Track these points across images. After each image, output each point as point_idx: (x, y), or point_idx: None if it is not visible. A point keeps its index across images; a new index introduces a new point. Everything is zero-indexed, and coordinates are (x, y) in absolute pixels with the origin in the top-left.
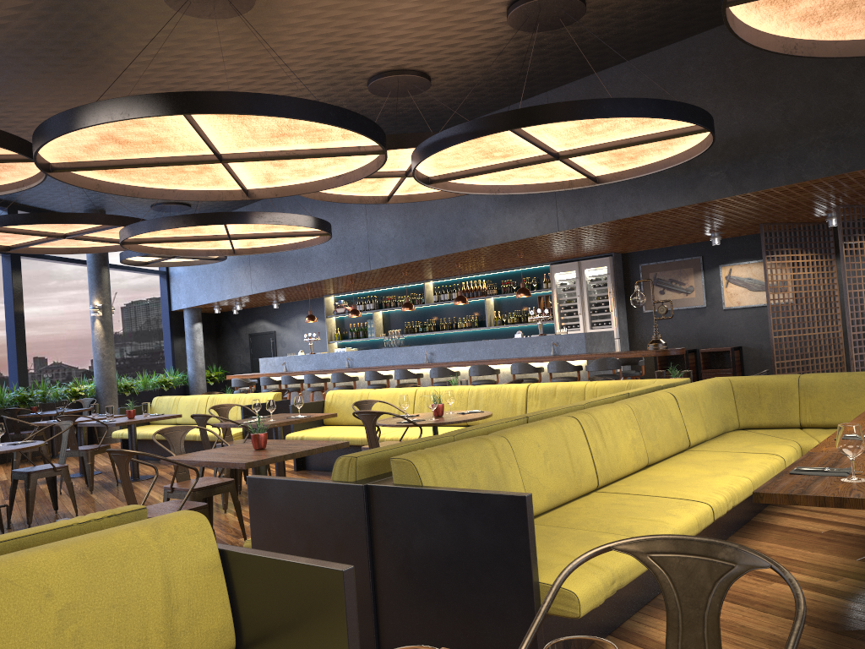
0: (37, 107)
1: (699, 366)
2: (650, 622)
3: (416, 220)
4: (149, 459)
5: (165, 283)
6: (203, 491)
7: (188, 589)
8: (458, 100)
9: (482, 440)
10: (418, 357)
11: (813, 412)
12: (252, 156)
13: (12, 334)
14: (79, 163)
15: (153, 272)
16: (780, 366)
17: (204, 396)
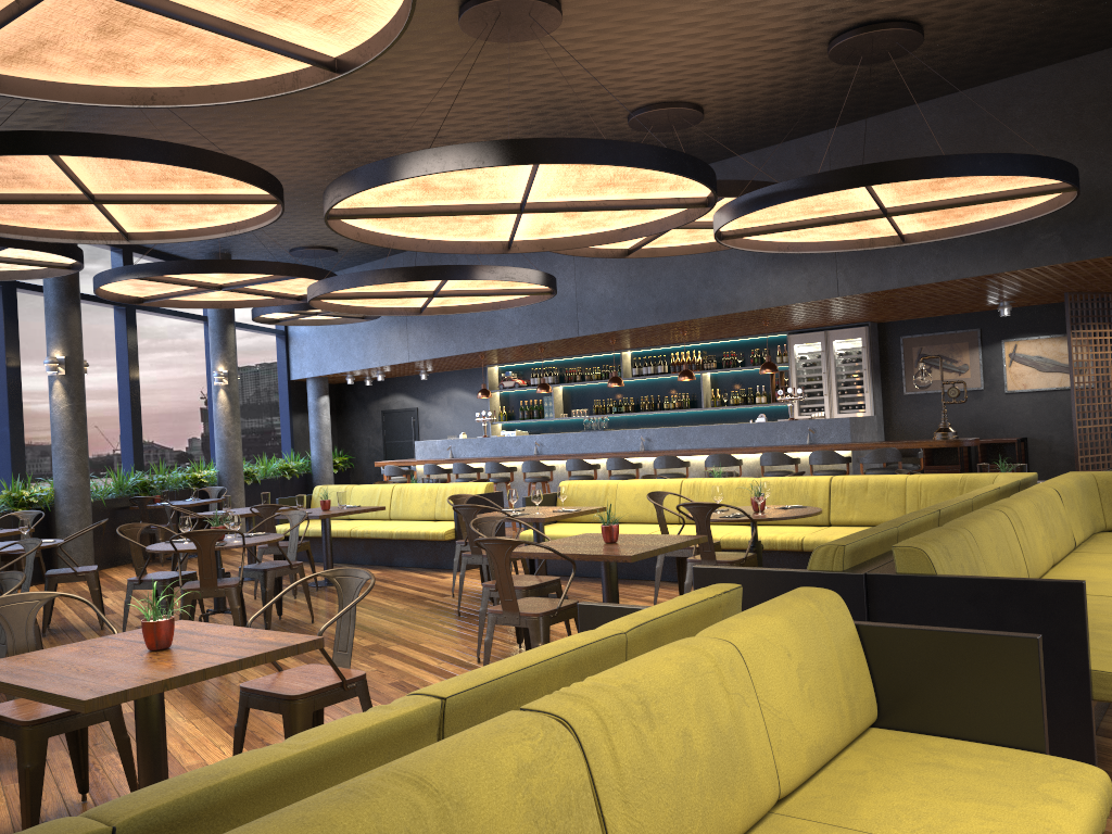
0: (231, 133)
1: (976, 460)
2: None
3: (645, 278)
4: (318, 561)
5: (283, 345)
6: (535, 589)
7: (849, 659)
8: (721, 136)
9: (954, 531)
10: (630, 443)
11: None
12: (558, 207)
13: (126, 405)
14: (361, 210)
15: (271, 331)
16: (1083, 461)
17: (388, 486)
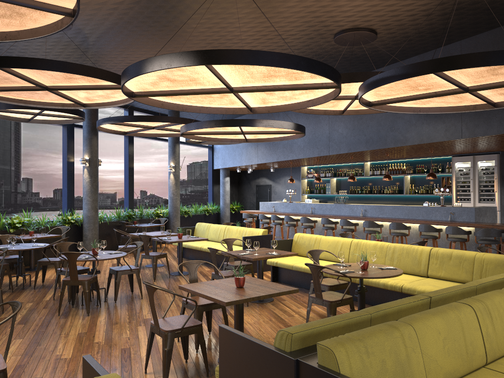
0: (138, 55)
1: None
2: None
3: (361, 125)
4: (191, 259)
5: (210, 153)
6: (204, 307)
7: None
8: (395, 47)
9: (393, 329)
10: (356, 211)
11: None
12: (252, 89)
13: (127, 179)
14: (149, 92)
15: (204, 146)
16: None
17: (224, 226)
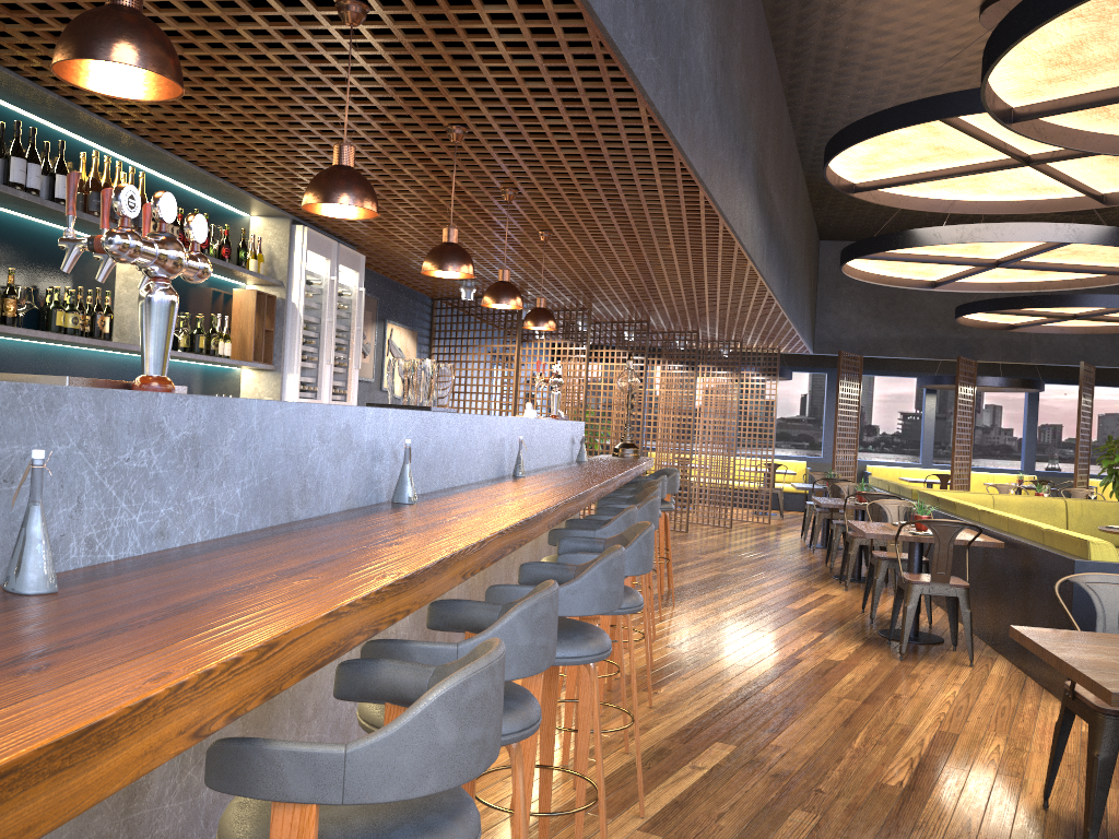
0: None
1: None
2: None
3: (721, 96)
4: None
5: None
6: None
7: None
8: (874, 10)
9: None
10: (499, 454)
11: None
12: None
13: None
14: None
15: None
16: None
17: None
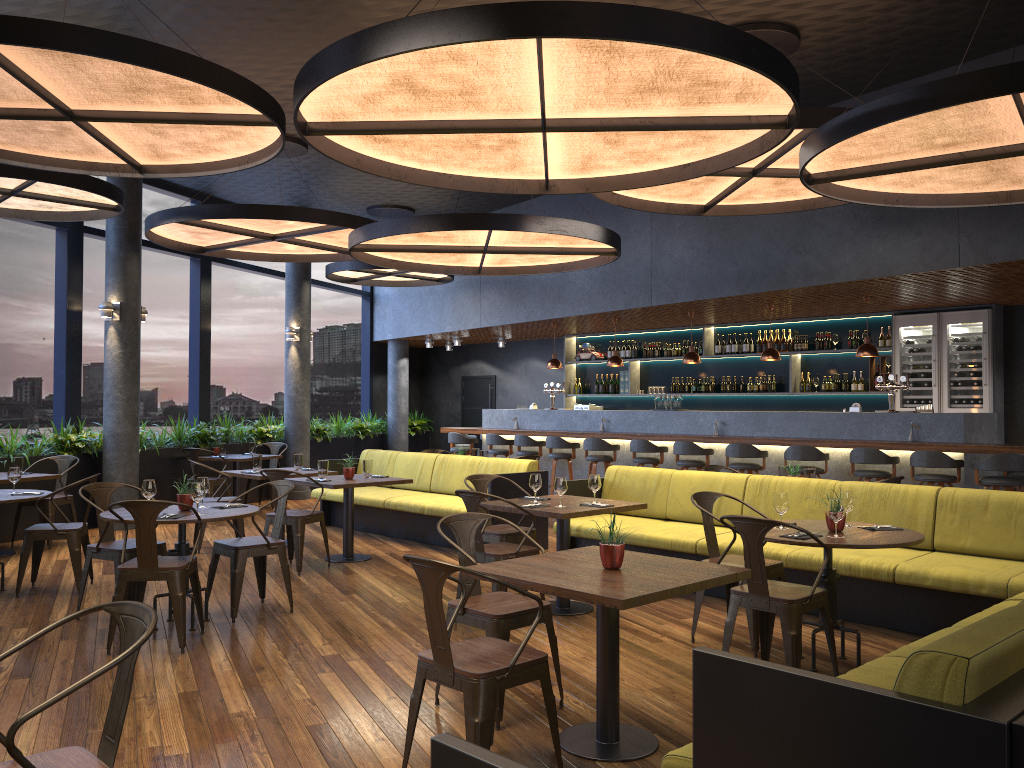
0: (265, 63)
1: None
2: None
3: (727, 243)
4: (356, 529)
5: (367, 307)
6: (511, 619)
7: None
8: (822, 73)
9: None
10: (703, 426)
11: None
12: (590, 124)
13: (195, 356)
14: (346, 124)
15: (355, 292)
16: None
17: (431, 455)
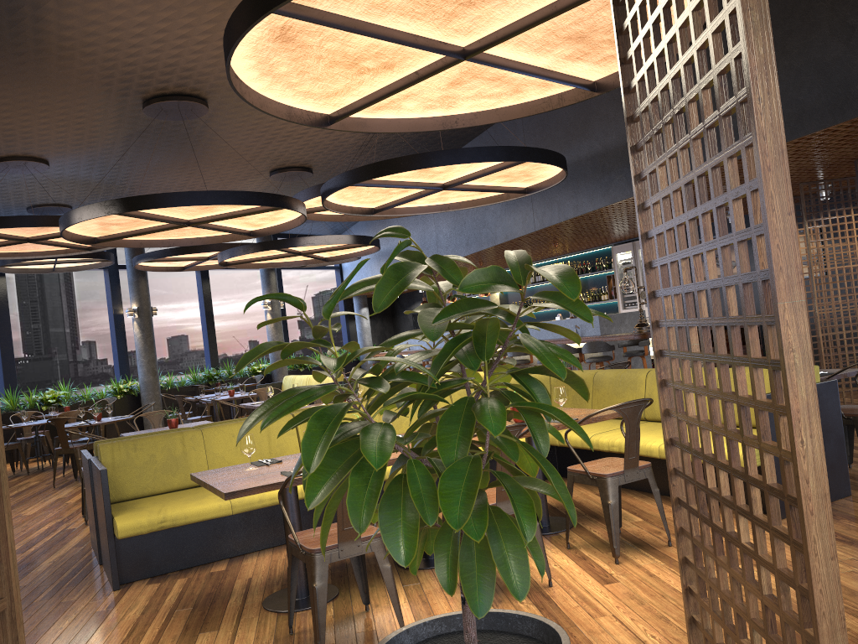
0: (150, 177)
1: None
2: (264, 553)
3: (460, 222)
4: None
5: (339, 276)
6: None
7: None
8: None
9: (176, 433)
10: None
11: (599, 404)
12: (207, 219)
13: (205, 328)
14: (111, 235)
15: (326, 268)
16: None
17: (306, 376)
